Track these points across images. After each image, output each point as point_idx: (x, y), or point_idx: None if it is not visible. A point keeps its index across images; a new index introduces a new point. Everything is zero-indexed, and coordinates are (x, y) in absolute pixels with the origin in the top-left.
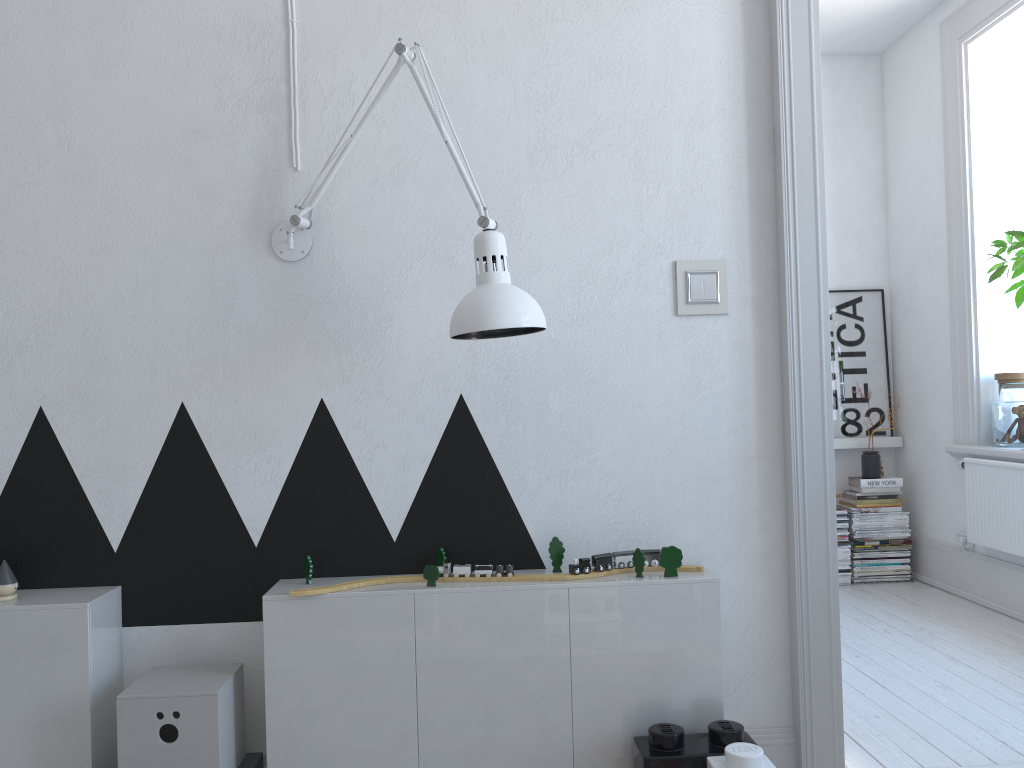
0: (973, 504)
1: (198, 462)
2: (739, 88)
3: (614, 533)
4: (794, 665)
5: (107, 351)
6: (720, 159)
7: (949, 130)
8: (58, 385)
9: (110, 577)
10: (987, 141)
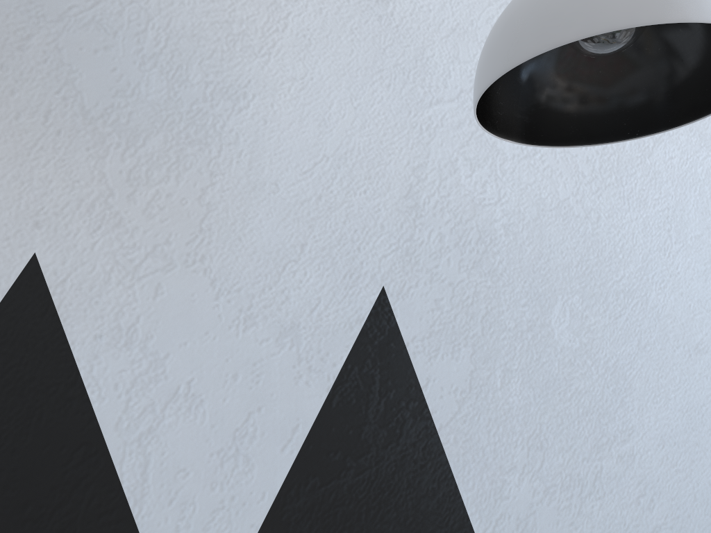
0: None
1: None
2: None
3: None
4: None
5: None
6: None
7: None
8: None
9: None
10: None
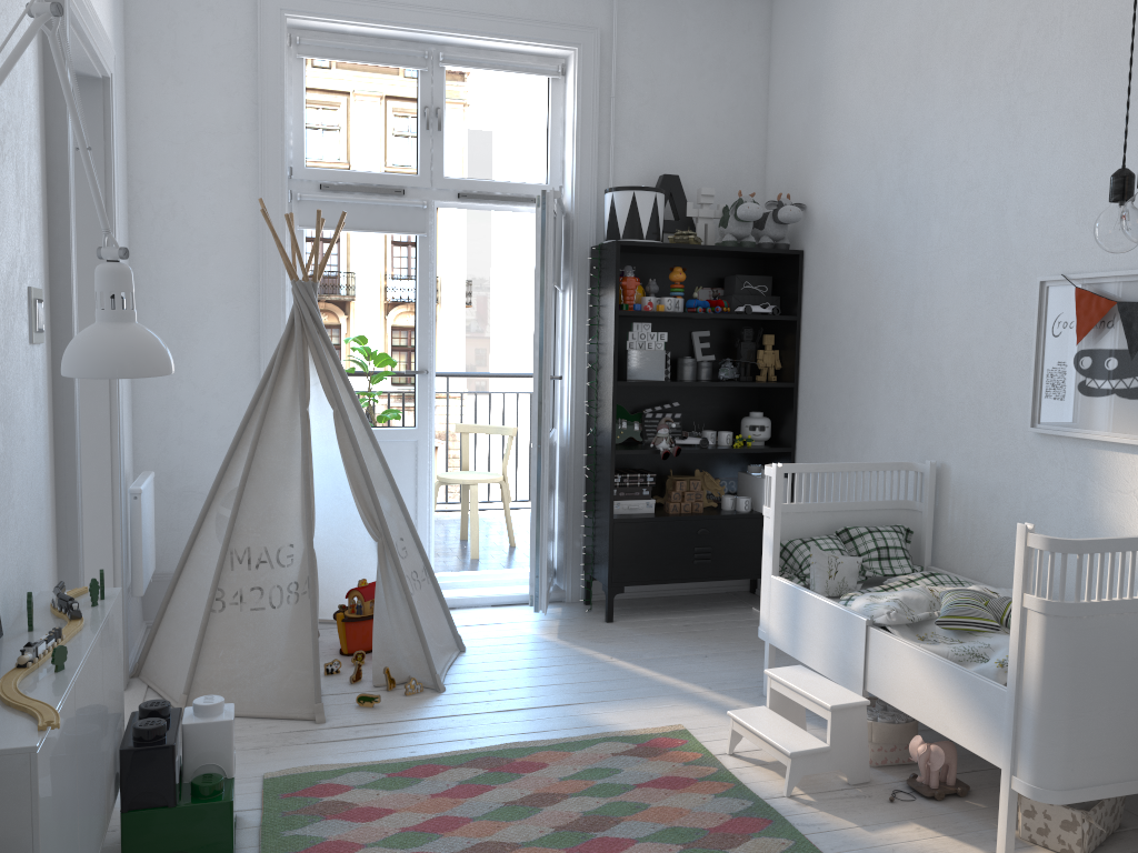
0: None
1: None
2: (38, 117)
3: (21, 579)
4: None
5: None
6: (36, 186)
7: None
8: None
9: None
10: None
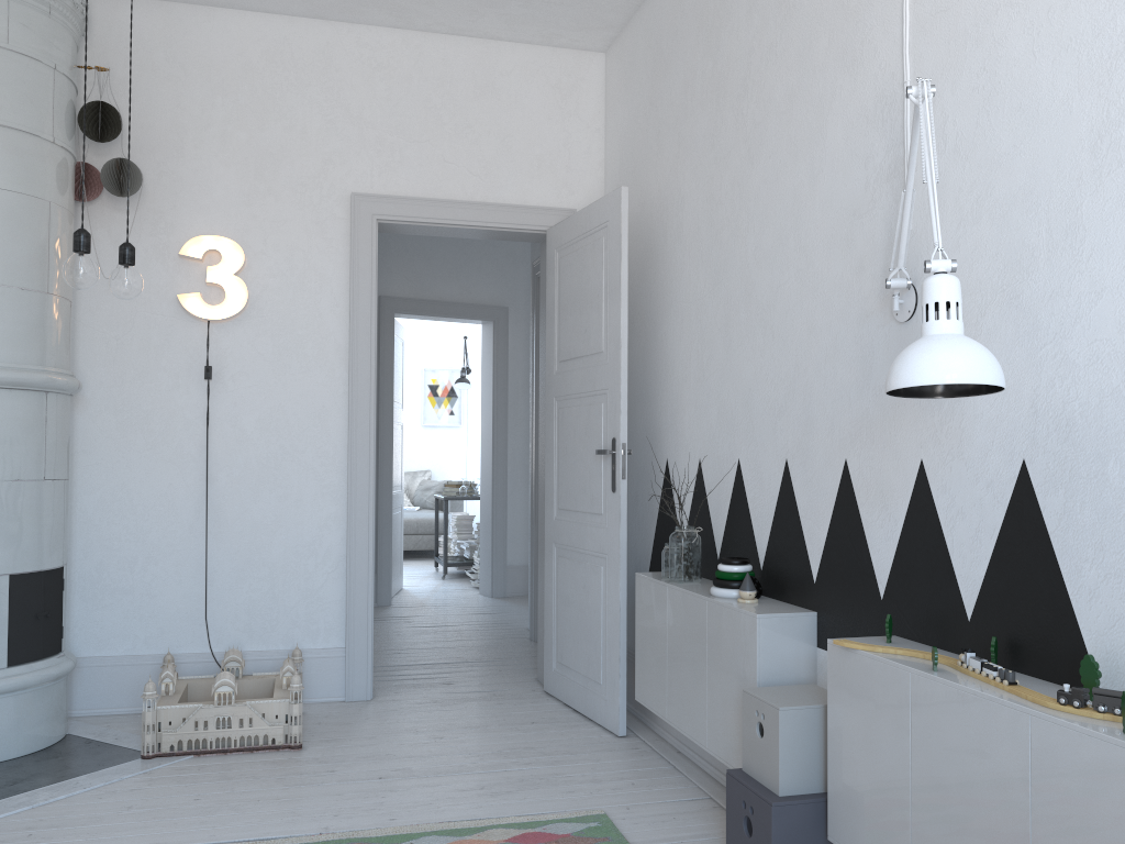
0: None
1: (852, 513)
2: None
3: None
4: None
5: (812, 414)
6: None
7: None
8: (793, 442)
9: (811, 603)
10: None
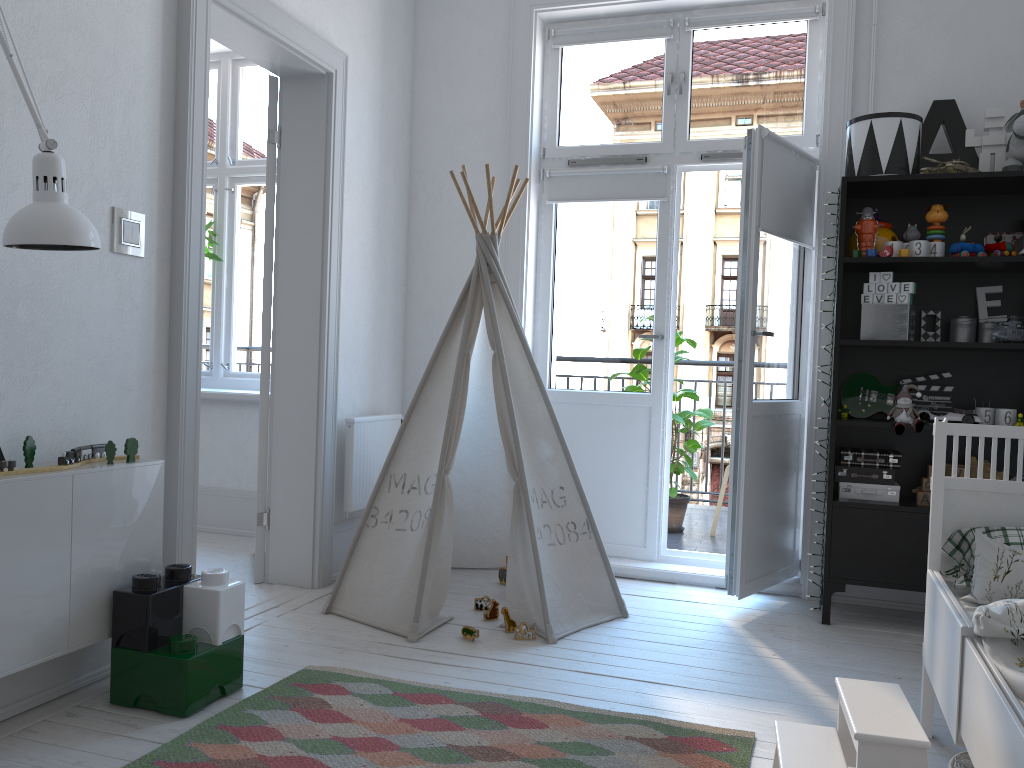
0: None
1: None
2: (158, 81)
3: (61, 433)
4: (170, 528)
5: None
6: (144, 132)
7: None
8: None
9: None
10: None
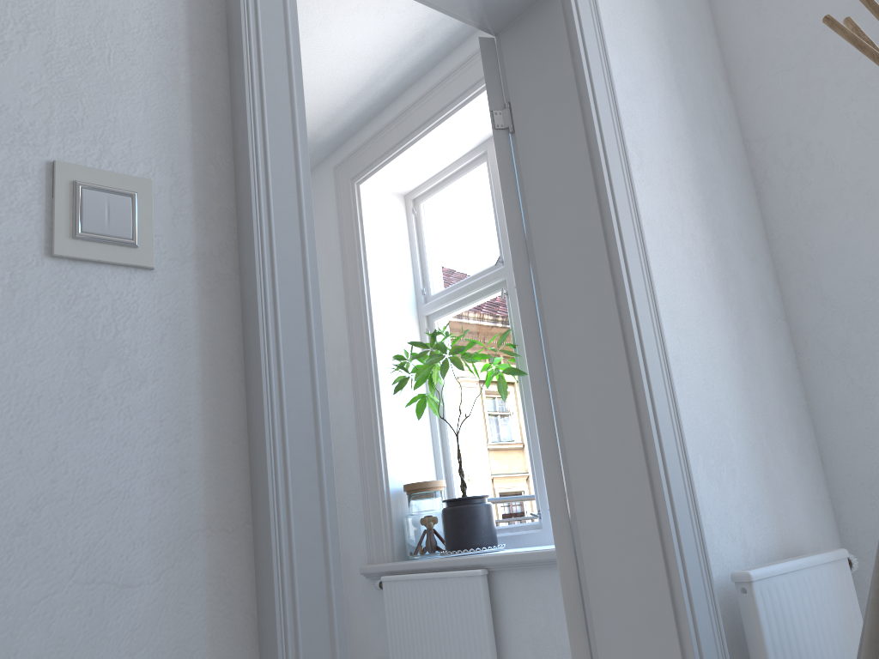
0: (395, 626)
1: None
2: None
3: None
4: None
5: None
6: (144, 30)
7: (347, 258)
8: None
9: None
10: (380, 269)
